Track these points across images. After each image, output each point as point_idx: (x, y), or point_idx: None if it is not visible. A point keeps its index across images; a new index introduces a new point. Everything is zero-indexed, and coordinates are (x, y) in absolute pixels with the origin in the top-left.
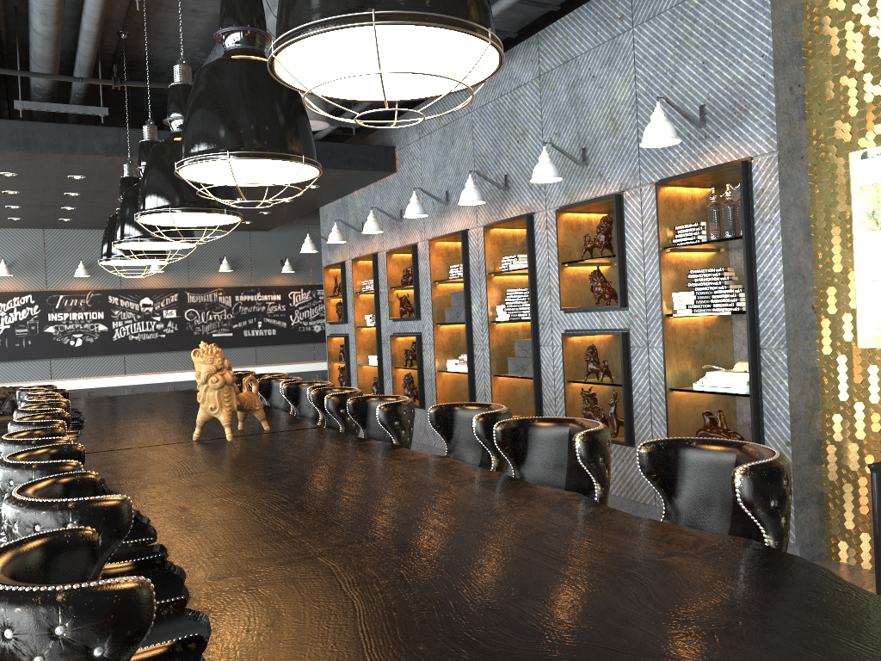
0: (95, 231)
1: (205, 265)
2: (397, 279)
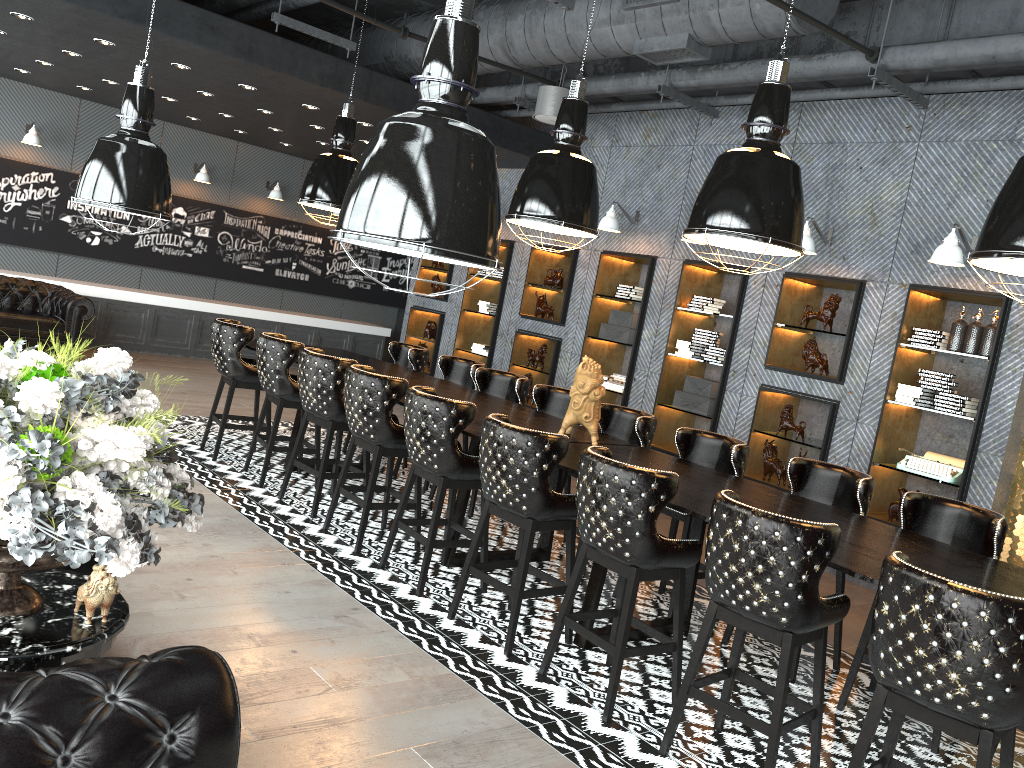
0: None
1: (250, 185)
2: (535, 276)
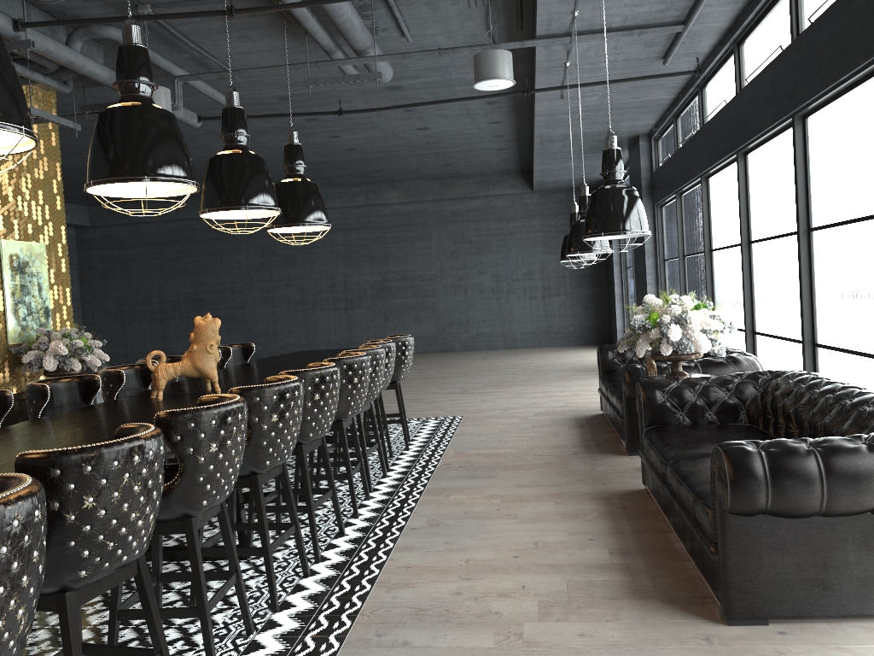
0: None
1: None
2: None
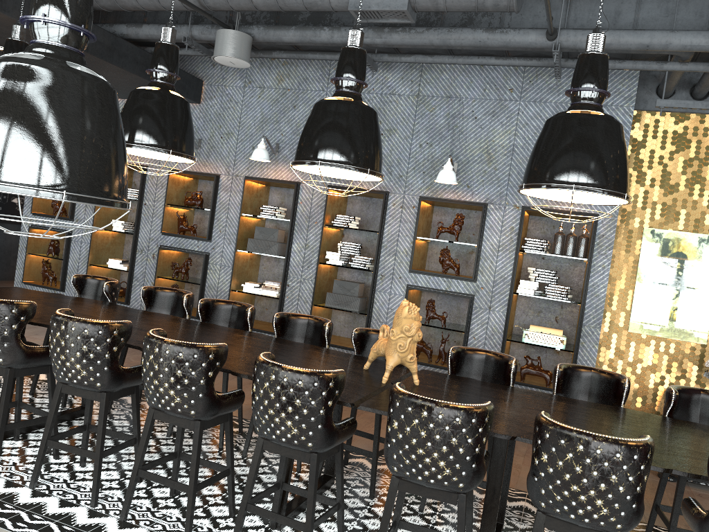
0: None
1: None
2: (172, 197)
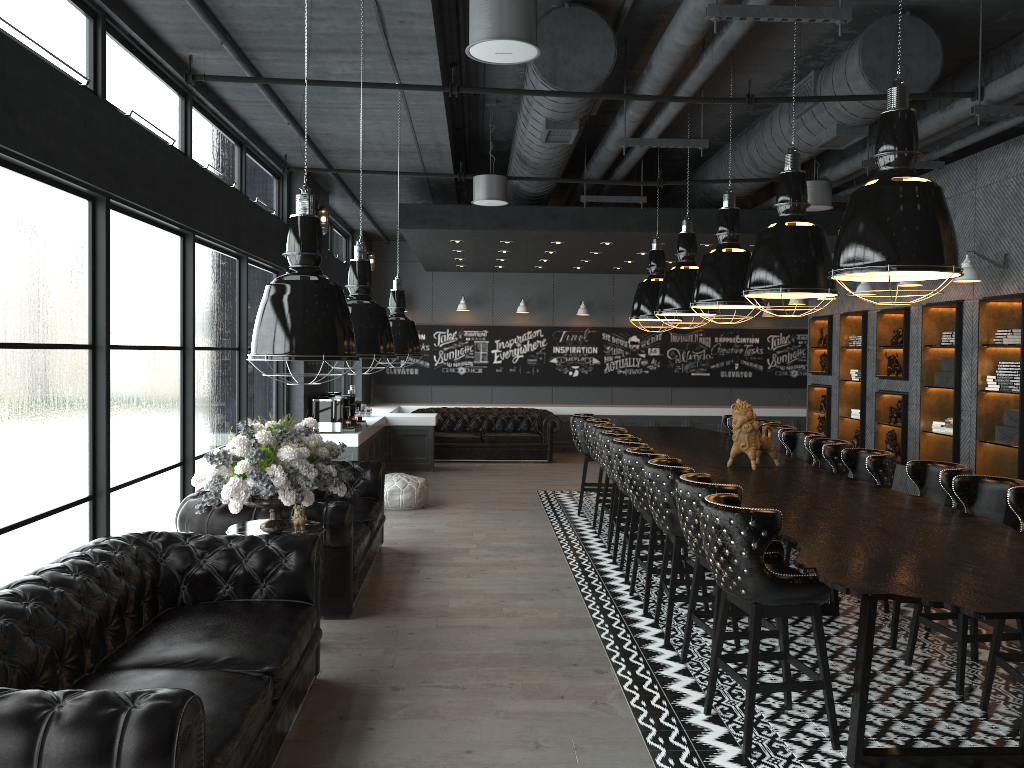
0: (594, 274)
1: None
2: (887, 338)
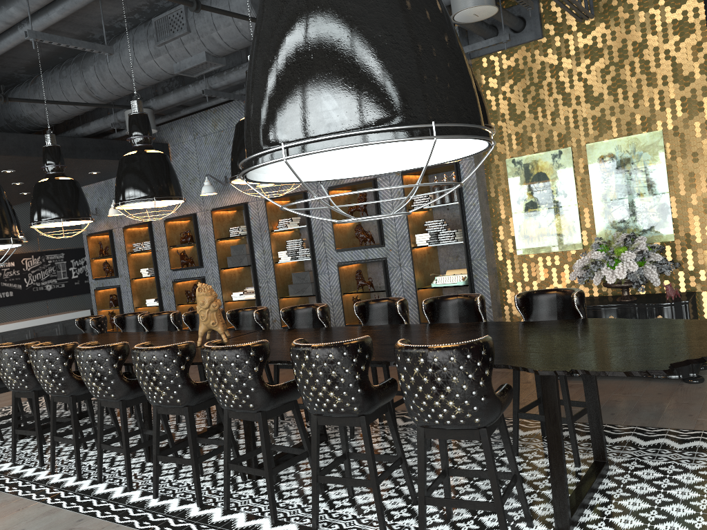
0: None
1: None
2: (173, 240)
